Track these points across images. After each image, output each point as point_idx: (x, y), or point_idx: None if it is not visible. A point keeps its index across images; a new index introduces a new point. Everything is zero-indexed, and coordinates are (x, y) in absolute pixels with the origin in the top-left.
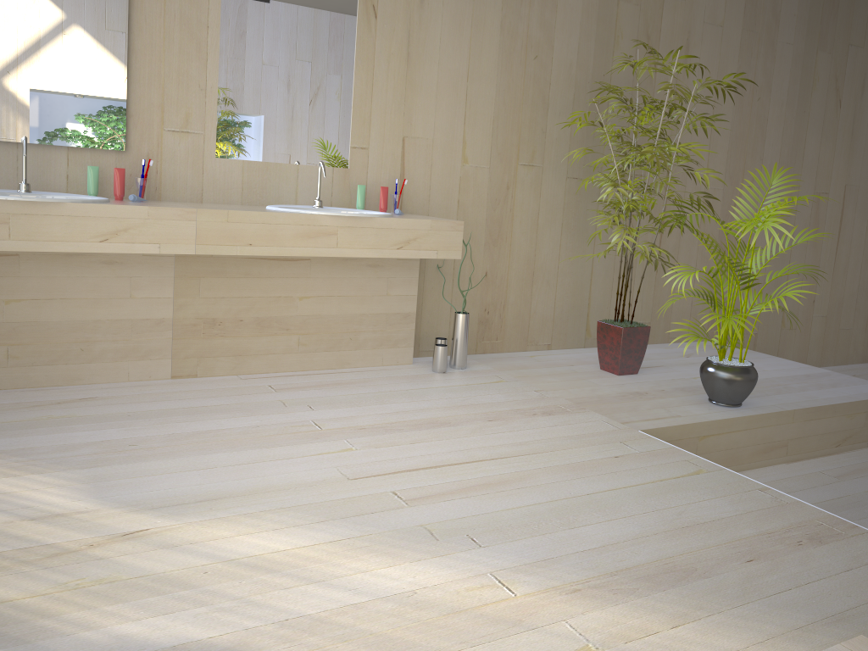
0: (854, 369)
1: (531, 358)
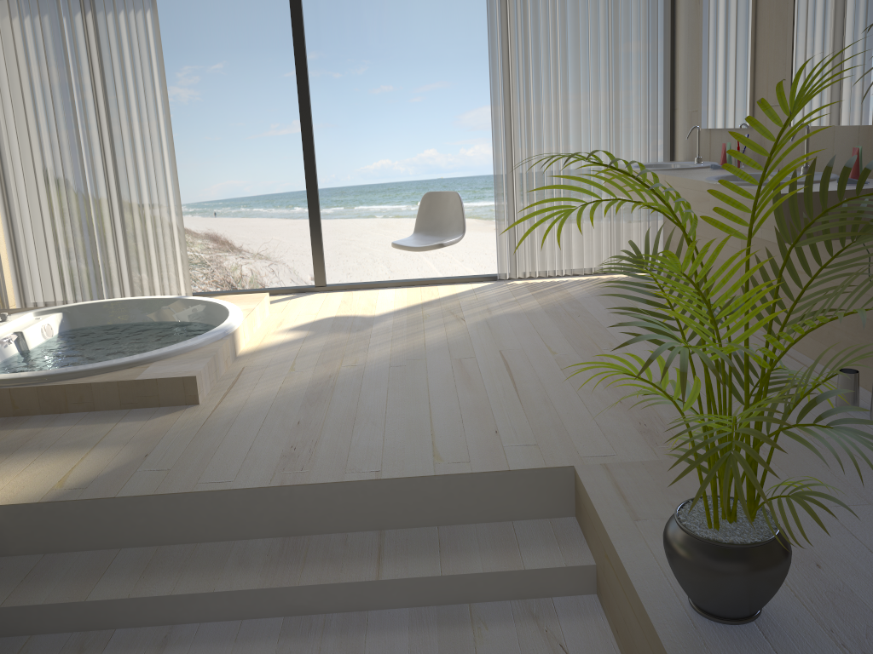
0: None
1: None
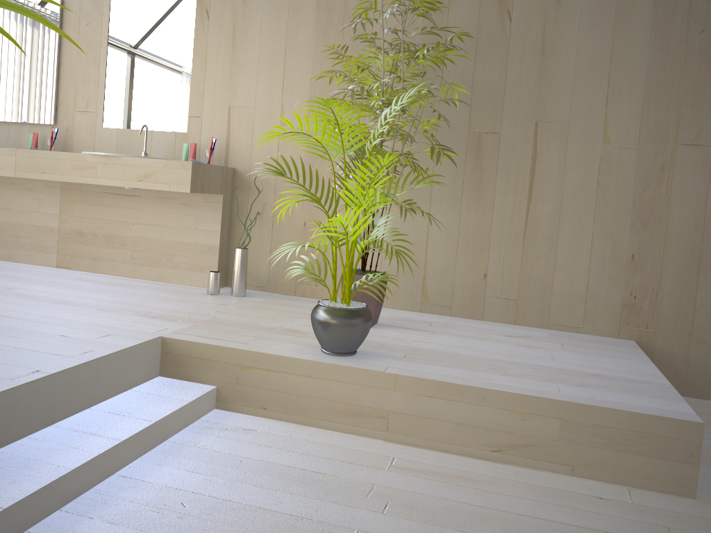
0: None
1: None
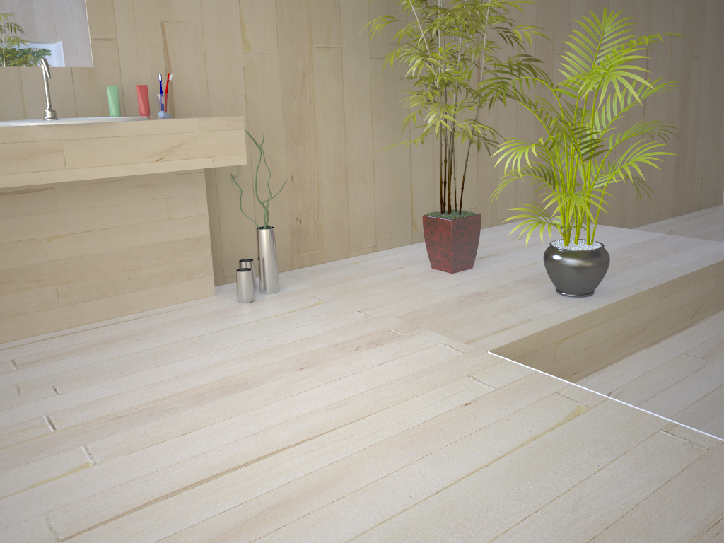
0: (668, 224)
1: (356, 265)
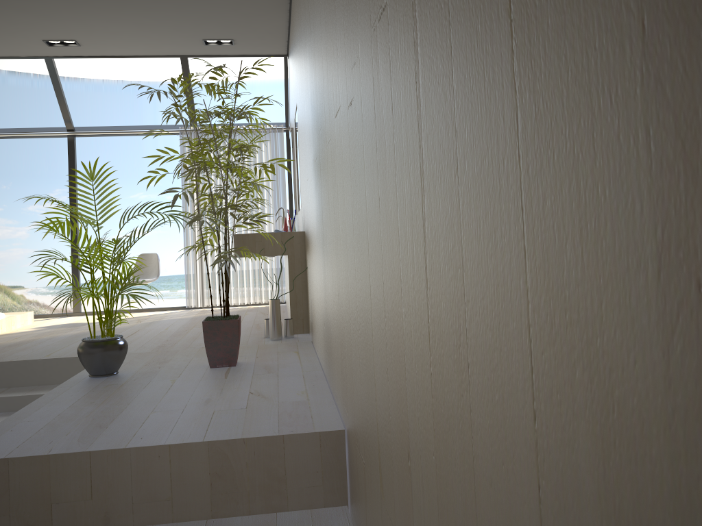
0: None
1: (290, 351)
